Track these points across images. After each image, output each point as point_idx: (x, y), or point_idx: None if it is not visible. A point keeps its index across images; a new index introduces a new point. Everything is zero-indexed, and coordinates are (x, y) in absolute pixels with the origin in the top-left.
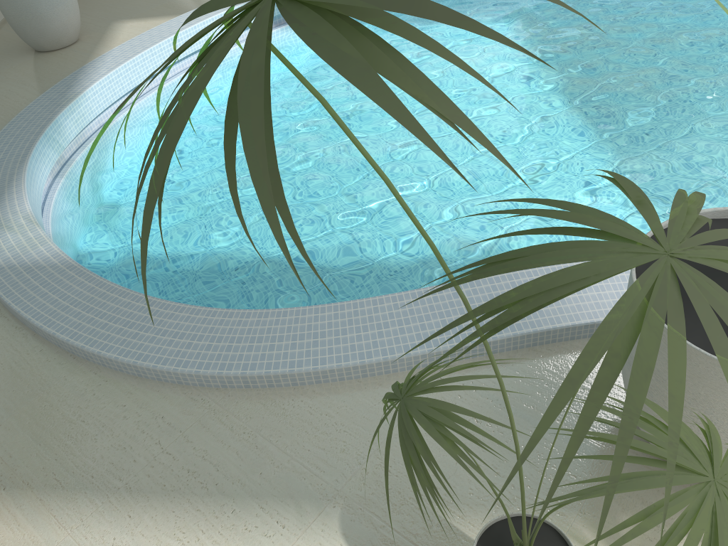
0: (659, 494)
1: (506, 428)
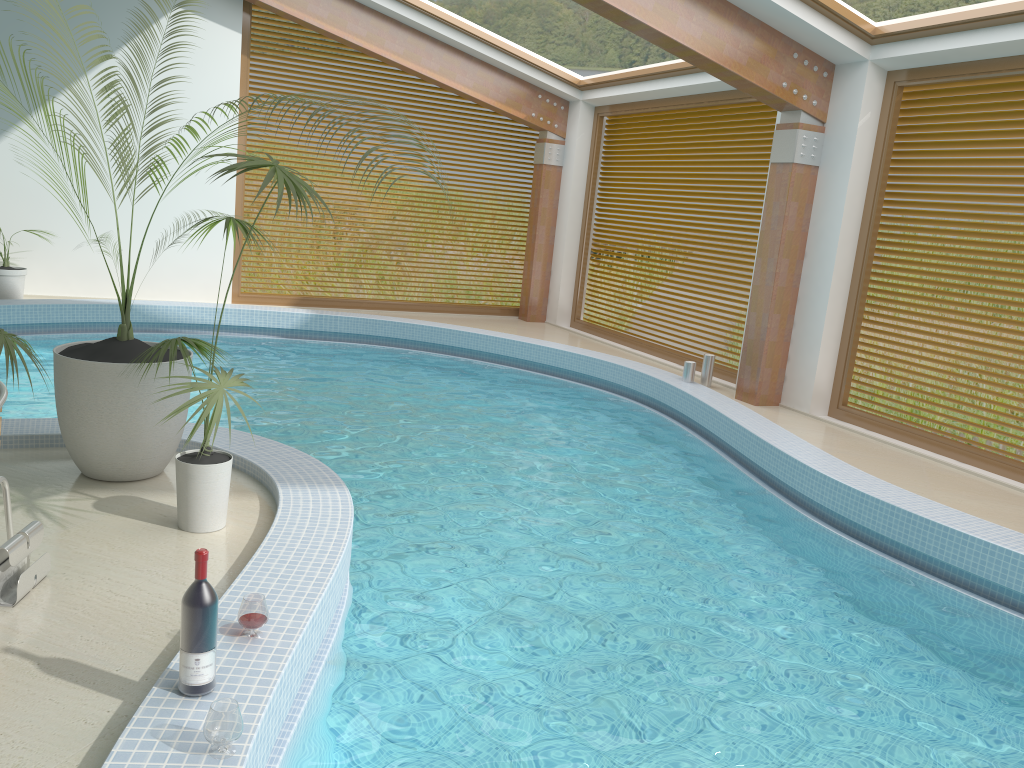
0: (70, 483)
1: None
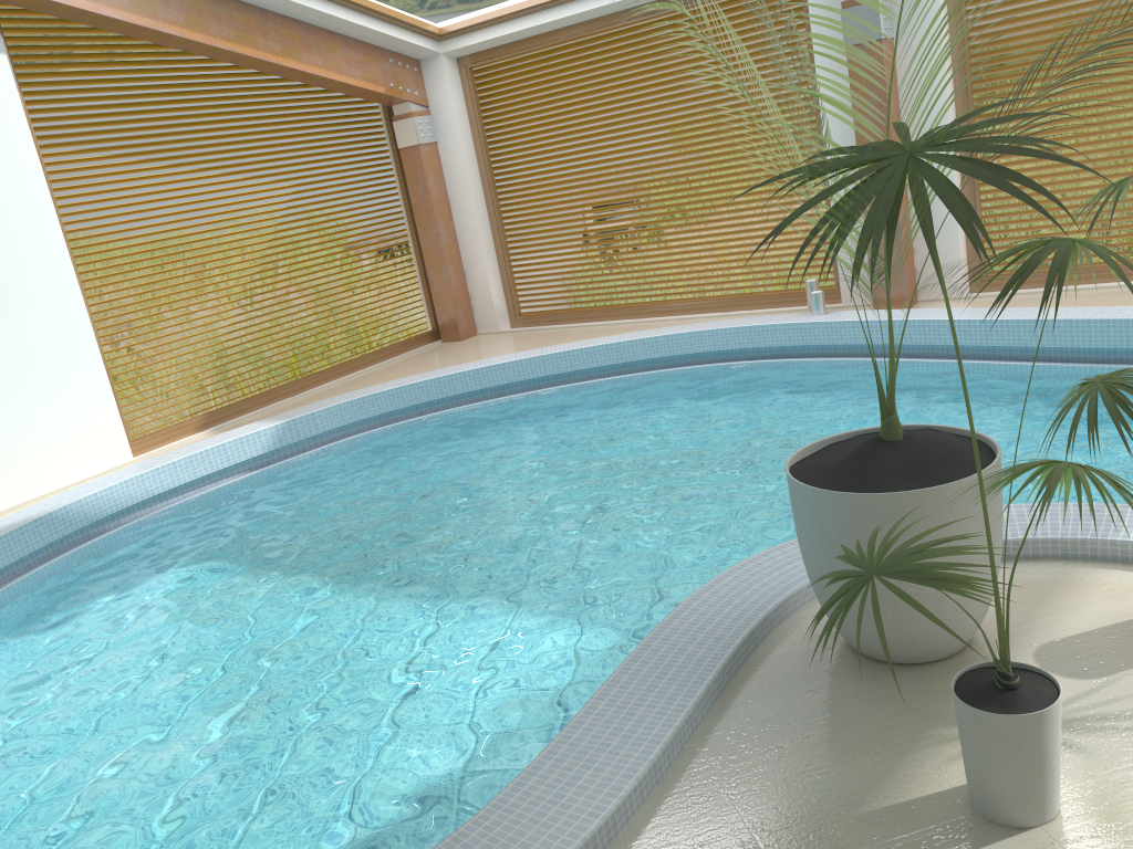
0: (946, 680)
1: (807, 732)
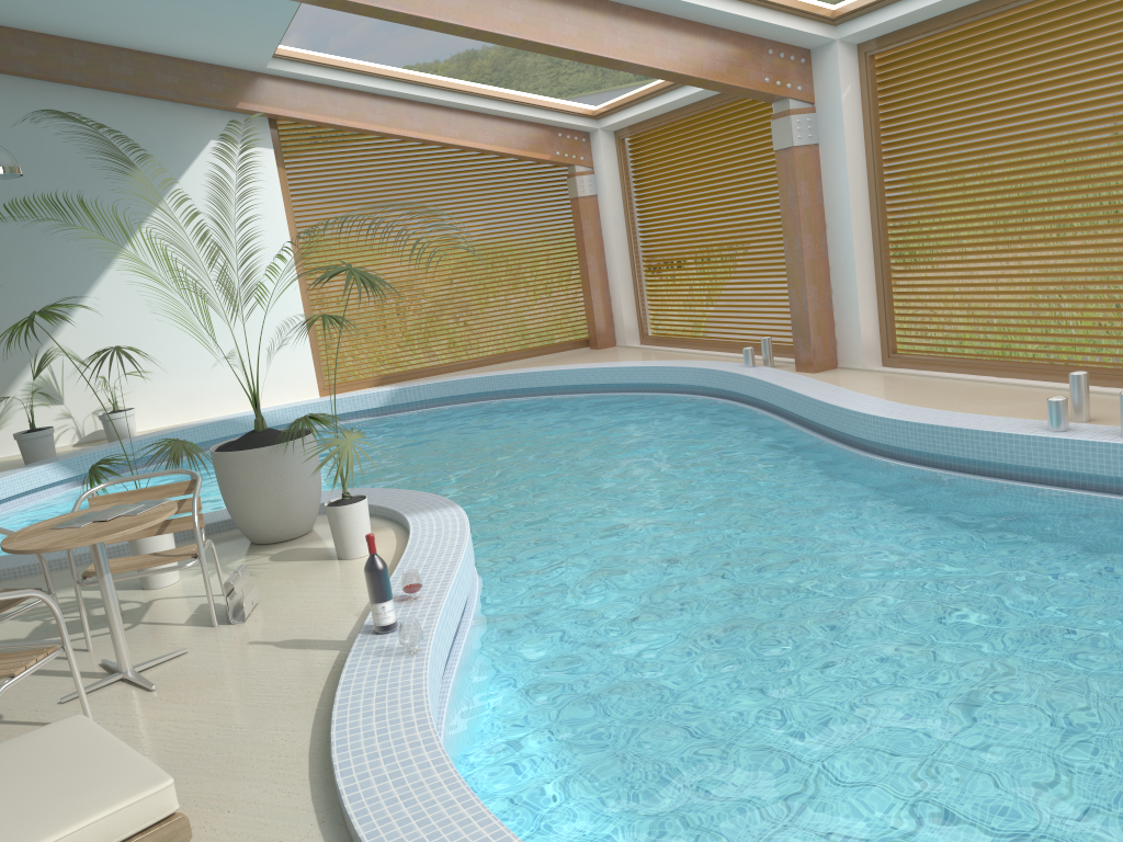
0: (245, 550)
1: None
